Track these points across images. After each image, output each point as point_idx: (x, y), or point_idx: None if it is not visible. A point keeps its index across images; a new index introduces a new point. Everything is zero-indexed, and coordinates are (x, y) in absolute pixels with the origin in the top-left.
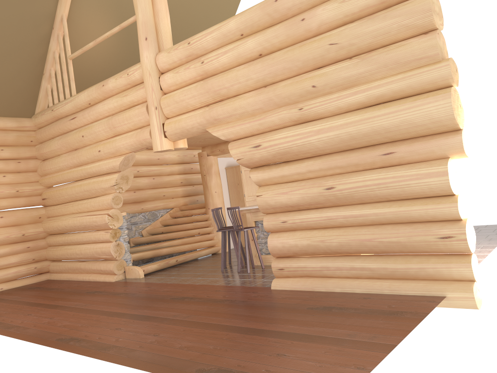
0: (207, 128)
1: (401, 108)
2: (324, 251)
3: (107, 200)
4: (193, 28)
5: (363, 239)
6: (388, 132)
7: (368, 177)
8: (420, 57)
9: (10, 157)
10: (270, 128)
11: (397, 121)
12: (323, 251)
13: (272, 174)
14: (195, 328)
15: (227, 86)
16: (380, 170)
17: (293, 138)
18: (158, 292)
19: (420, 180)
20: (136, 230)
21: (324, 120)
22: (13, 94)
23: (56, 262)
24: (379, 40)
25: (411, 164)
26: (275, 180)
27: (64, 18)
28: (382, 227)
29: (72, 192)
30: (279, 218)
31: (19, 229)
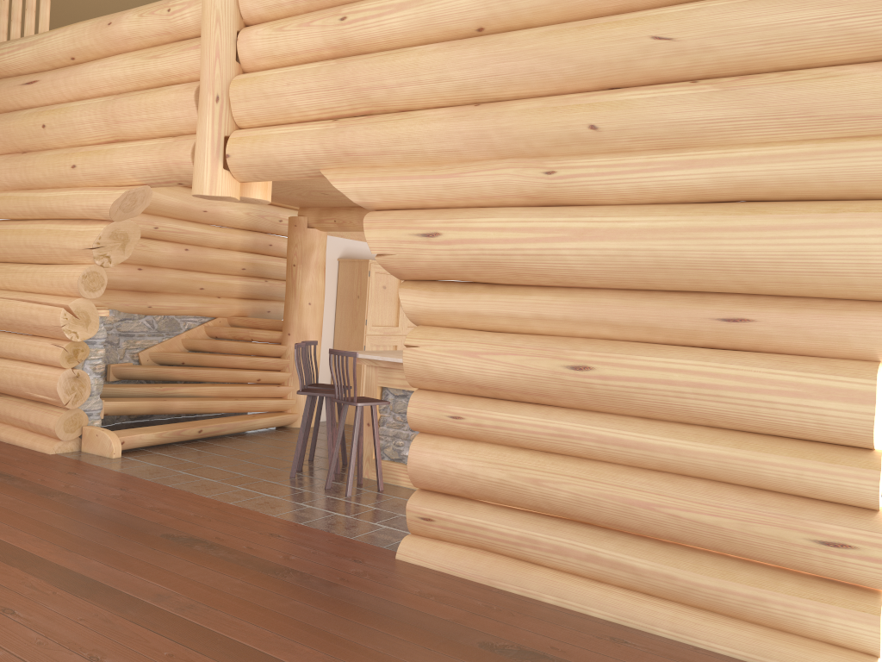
0: (322, 169)
1: (796, 223)
2: (535, 505)
3: (72, 277)
4: None
5: (634, 500)
6: (749, 271)
7: (677, 362)
8: (868, 112)
9: None
10: (468, 202)
11: (779, 250)
12: (533, 504)
13: (451, 305)
14: (200, 653)
15: (390, 85)
16: (708, 353)
17: (519, 236)
18: (141, 508)
19: (802, 400)
20: (128, 350)
21: (600, 210)
22: None
23: None
24: (775, 52)
25: (784, 357)
26: (455, 320)
27: None
28: (682, 481)
29: None
30: (447, 406)
31: None
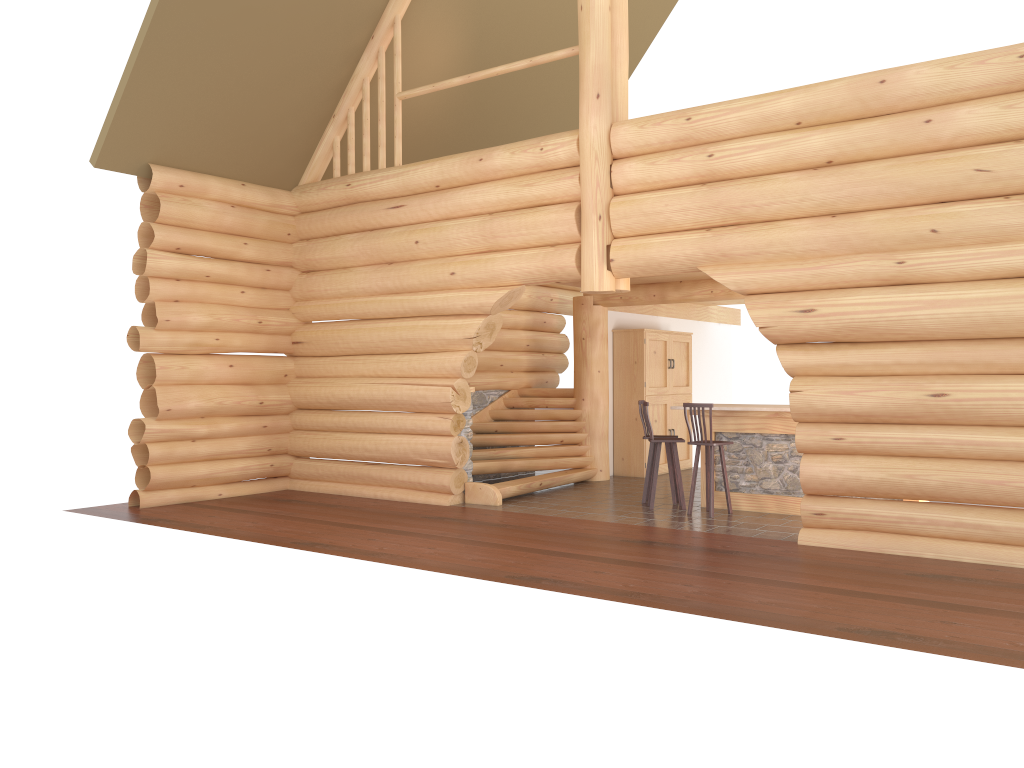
0: (699, 266)
1: None
2: (908, 493)
3: (454, 362)
4: (577, 64)
5: (989, 480)
6: None
7: (1012, 385)
8: None
9: (255, 258)
10: (831, 285)
11: None
12: (907, 493)
13: (824, 359)
14: (744, 582)
15: (759, 204)
16: None
17: (882, 308)
18: (578, 529)
19: None
20: None
21: (942, 286)
22: (278, 145)
23: (306, 459)
24: None
25: None
26: (827, 370)
27: (399, 22)
28: (1022, 465)
29: (370, 338)
30: (829, 431)
31: (255, 392)
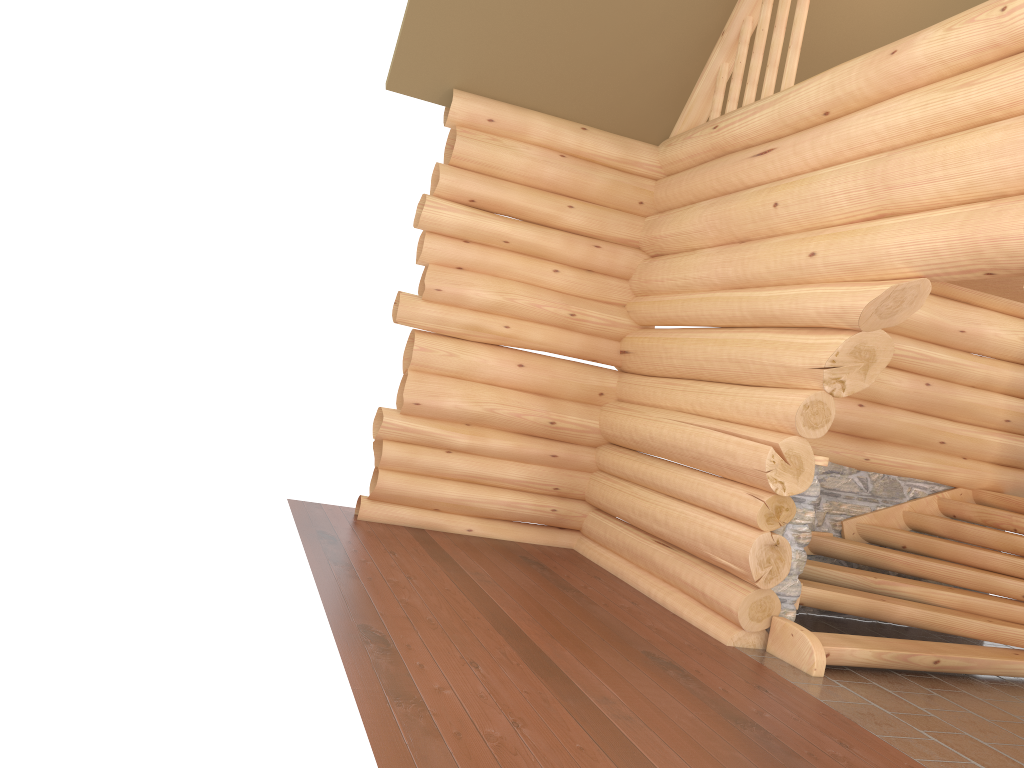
0: None
1: None
2: None
3: (788, 405)
4: None
5: None
6: None
7: None
8: None
9: (582, 228)
10: None
11: None
12: None
13: None
14: None
15: None
16: None
17: None
18: None
19: None
20: (829, 514)
21: None
22: (636, 75)
23: (602, 514)
24: None
25: None
26: None
27: None
28: None
29: (694, 354)
30: None
31: (546, 407)
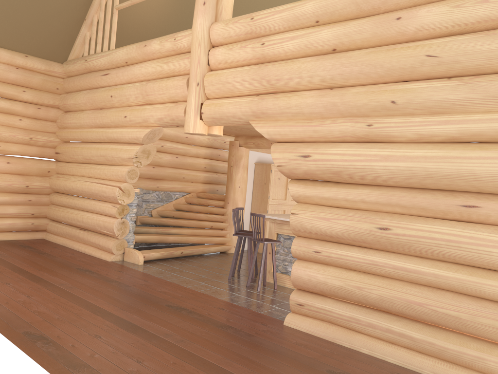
0: (250, 120)
1: None
2: (358, 300)
3: (122, 172)
4: (254, 5)
5: (412, 300)
6: (477, 180)
7: (437, 228)
8: None
9: (31, 100)
10: (326, 139)
11: (494, 170)
12: (357, 300)
13: (315, 193)
14: (188, 363)
15: (286, 78)
16: (455, 223)
17: (352, 158)
18: (155, 291)
19: None
20: (146, 209)
21: (396, 145)
22: (49, 34)
23: (55, 222)
24: (494, 63)
25: (497, 227)
26: (318, 201)
27: None
28: (439, 292)
29: (87, 153)
30: (312, 246)
31: (23, 180)
